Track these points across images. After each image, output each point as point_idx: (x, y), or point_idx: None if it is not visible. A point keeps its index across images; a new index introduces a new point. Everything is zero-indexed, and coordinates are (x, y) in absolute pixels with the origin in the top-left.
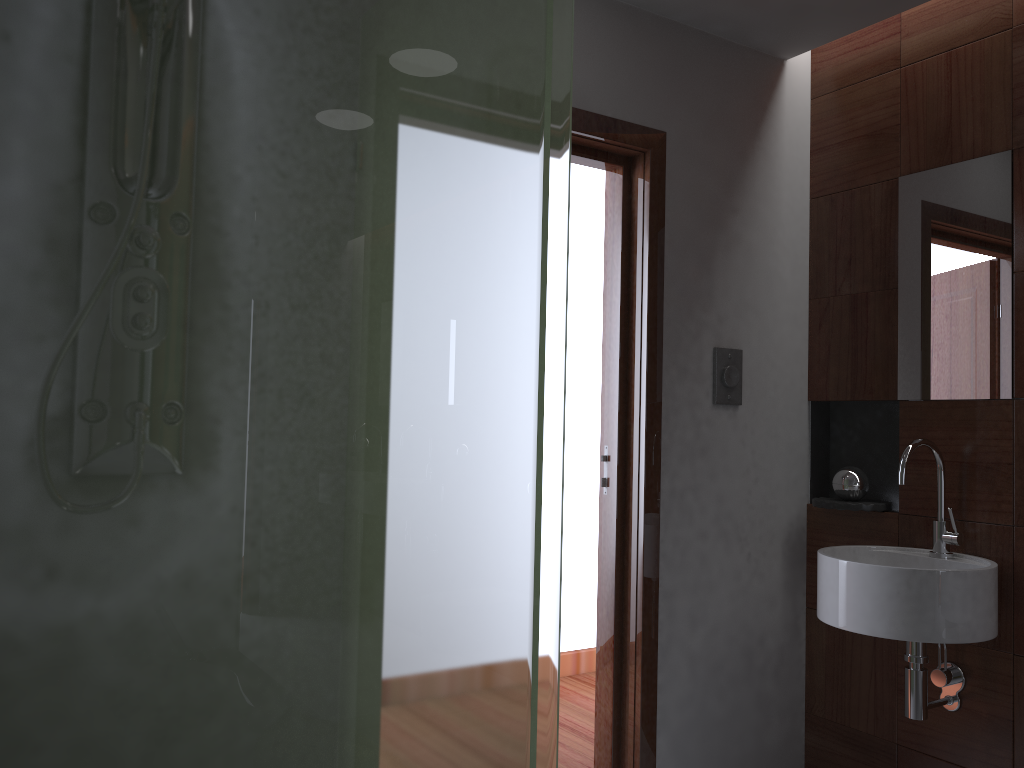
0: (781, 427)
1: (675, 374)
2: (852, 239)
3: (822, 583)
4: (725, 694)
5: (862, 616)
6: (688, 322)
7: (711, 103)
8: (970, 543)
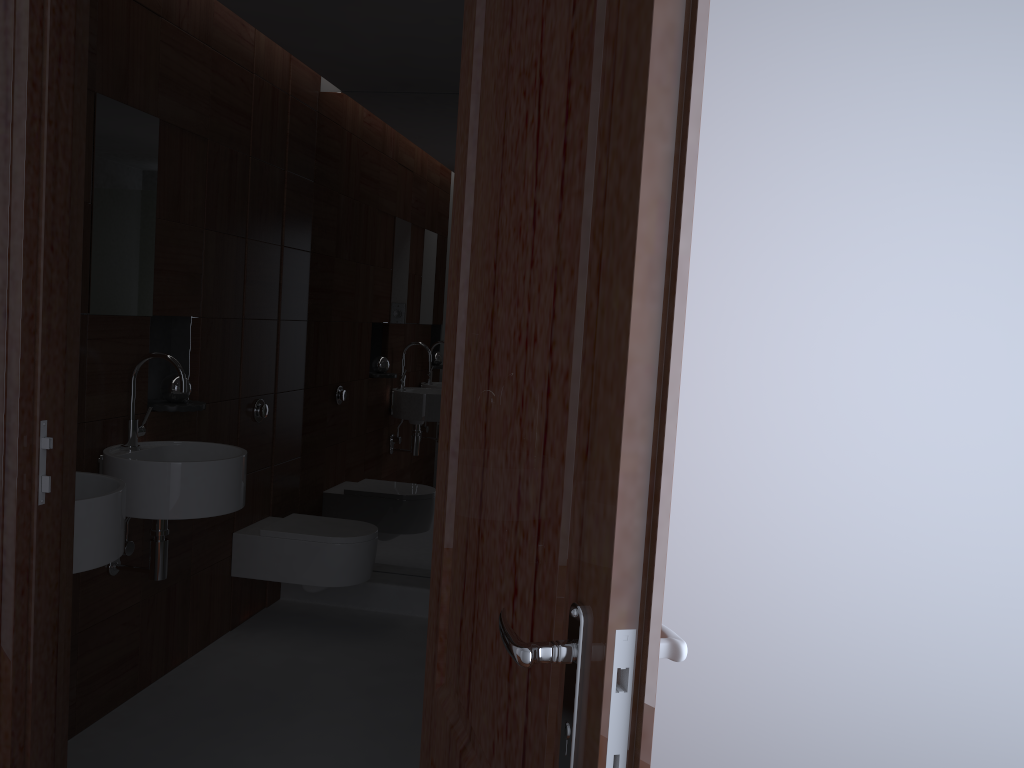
0: None
1: None
2: None
3: None
4: None
5: (115, 543)
6: None
7: None
8: None
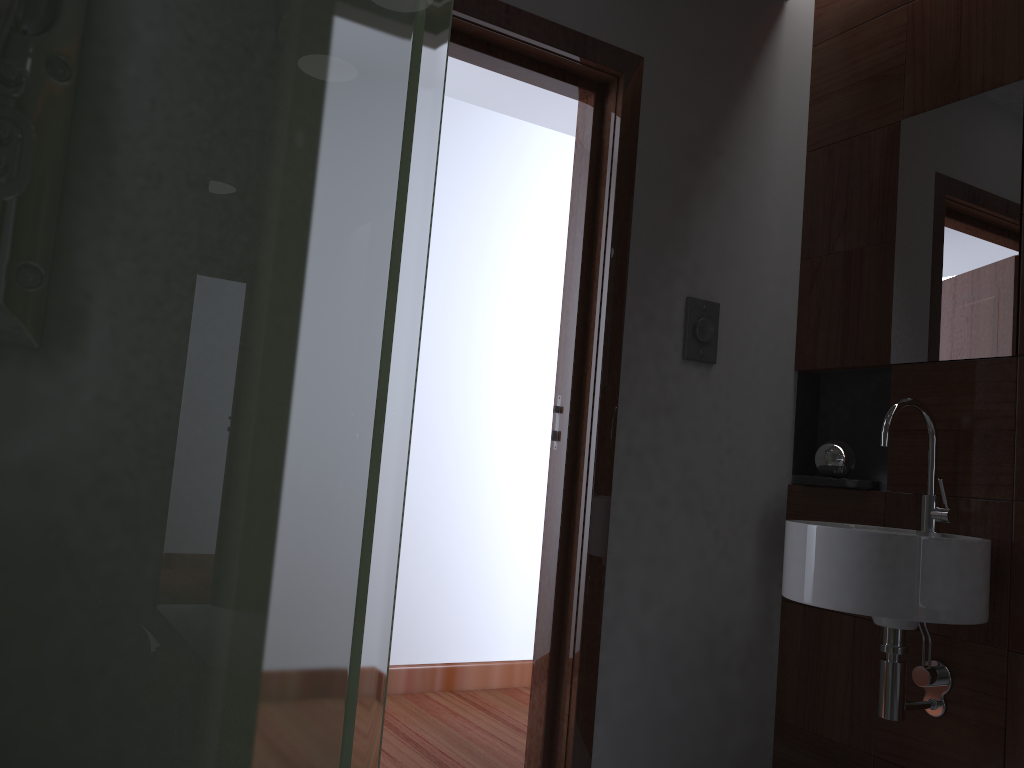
0: (762, 395)
1: (640, 320)
2: (849, 191)
3: (787, 553)
4: (680, 686)
5: (828, 588)
6: (658, 265)
7: (698, 34)
8: (963, 522)
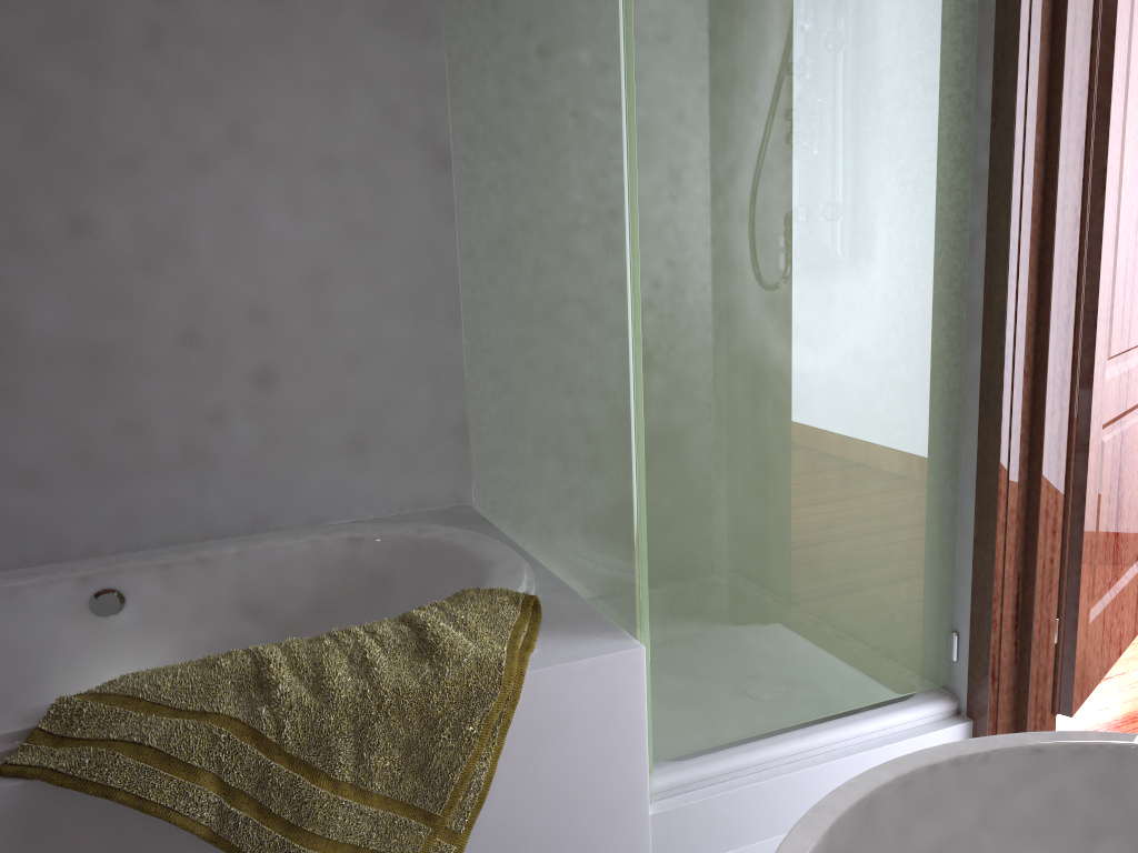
0: None
1: None
2: None
3: None
4: None
5: None
6: None
7: None
8: None
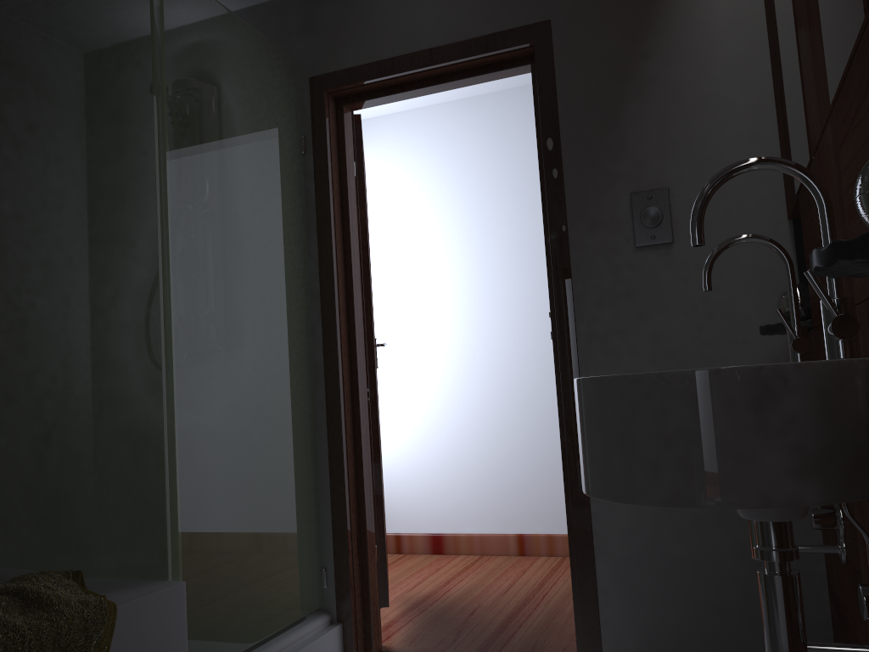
0: (744, 255)
1: (583, 228)
2: (772, 28)
3: None
4: (685, 534)
5: None
6: (594, 178)
7: None
8: None
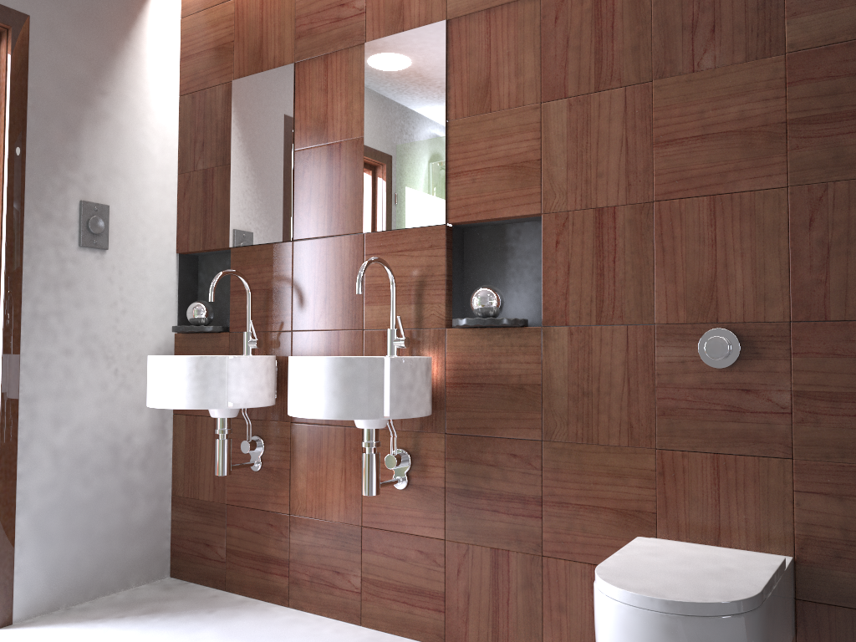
0: (150, 271)
1: (39, 218)
2: (205, 127)
3: (147, 377)
4: (91, 481)
5: (167, 395)
6: (53, 176)
7: (79, 1)
8: (269, 347)
